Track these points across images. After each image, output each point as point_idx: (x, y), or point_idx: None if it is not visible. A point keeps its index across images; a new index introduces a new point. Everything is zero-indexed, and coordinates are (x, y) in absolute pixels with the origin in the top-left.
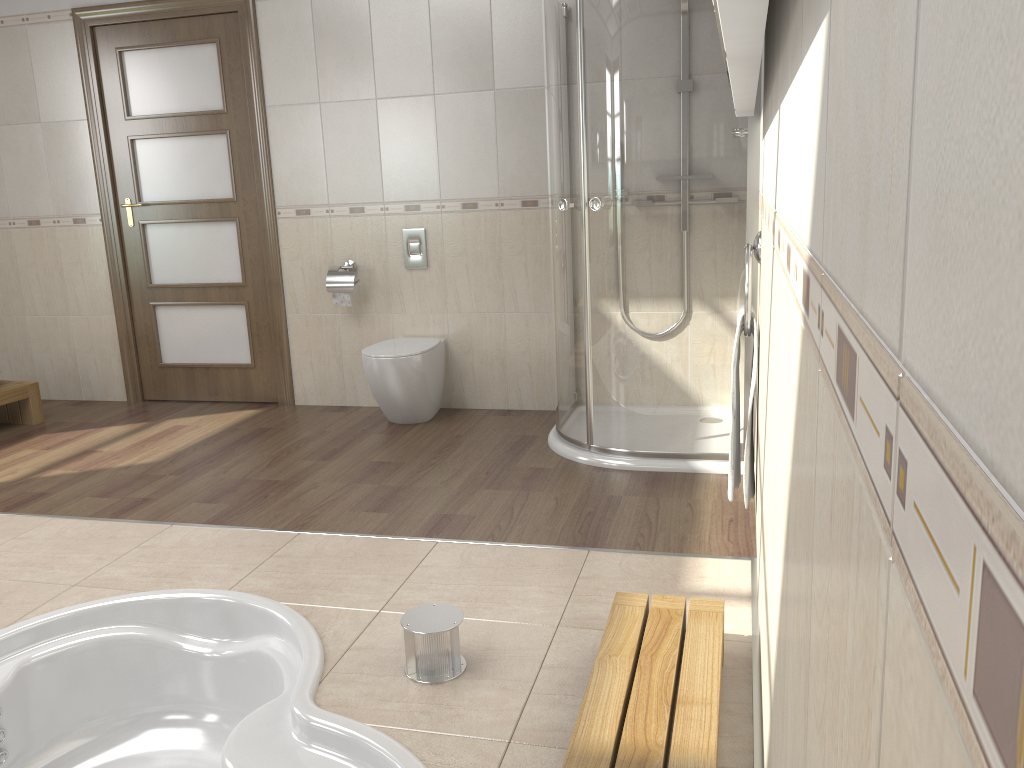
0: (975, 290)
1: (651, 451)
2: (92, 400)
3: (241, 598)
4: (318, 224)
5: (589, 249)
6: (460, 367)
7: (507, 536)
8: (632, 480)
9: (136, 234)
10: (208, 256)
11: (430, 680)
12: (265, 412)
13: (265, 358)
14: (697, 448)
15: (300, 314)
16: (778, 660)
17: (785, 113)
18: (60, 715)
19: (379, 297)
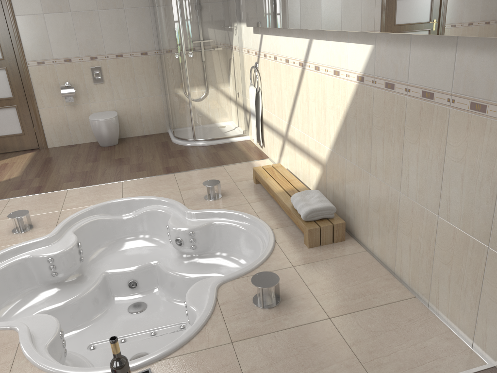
0: (419, 78)
1: (217, 137)
2: None
3: (133, 198)
4: (49, 67)
5: (188, 70)
6: (122, 121)
7: (194, 168)
8: (215, 147)
9: None
10: None
11: (215, 199)
12: (38, 152)
13: (29, 129)
14: (231, 134)
15: (45, 108)
16: (335, 148)
17: (324, 44)
18: (83, 248)
19: (83, 97)
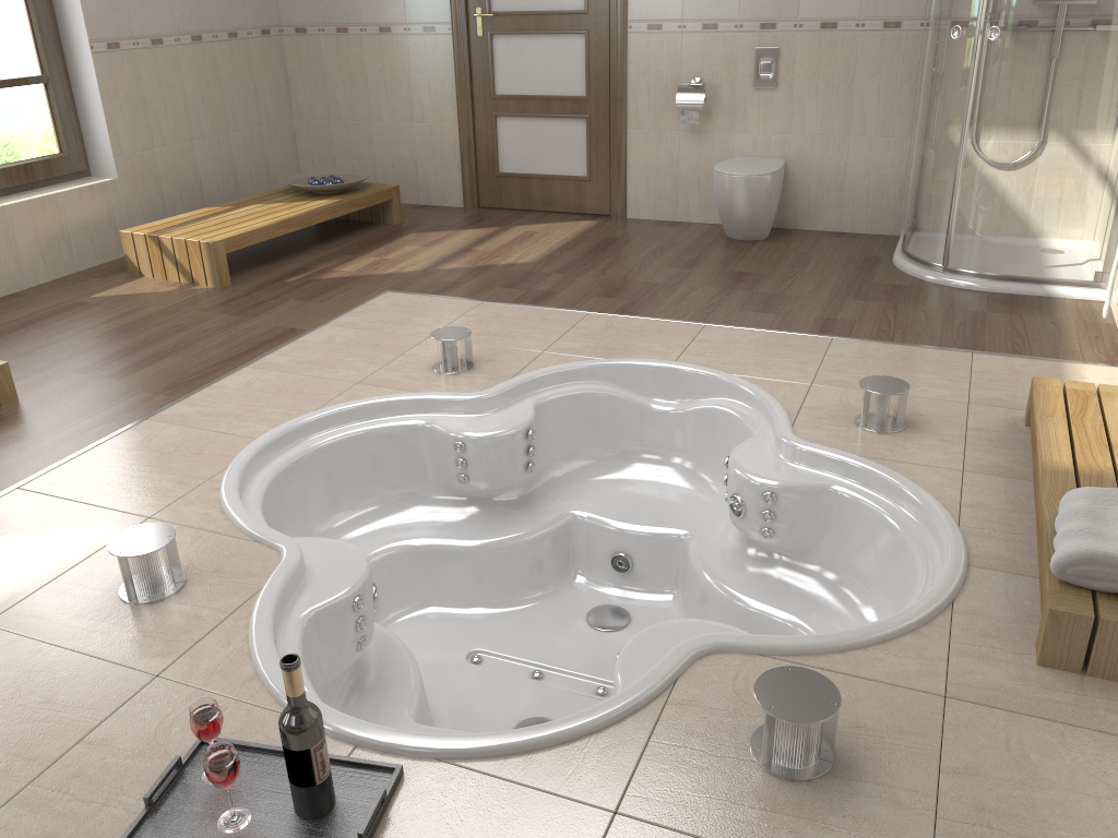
0: None
1: (1007, 275)
2: (429, 205)
3: (692, 368)
4: (668, 40)
5: (976, 78)
6: (796, 189)
7: (892, 338)
8: (990, 300)
9: (484, 44)
10: (553, 69)
11: (880, 431)
12: (602, 223)
13: (601, 172)
14: (1054, 274)
15: (640, 130)
16: None
17: None
18: (552, 446)
19: (722, 116)
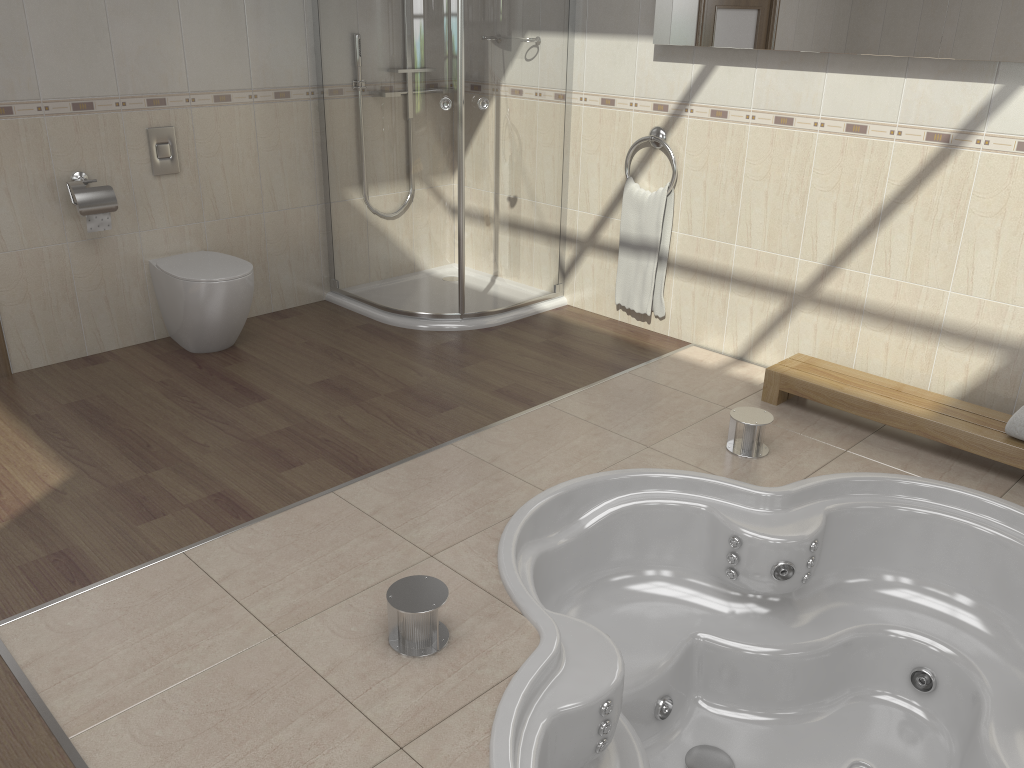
0: None
1: (510, 305)
2: None
3: (578, 483)
4: (27, 127)
5: (466, 143)
6: None
7: (570, 384)
8: (523, 329)
9: None
10: None
11: (764, 452)
12: (2, 391)
13: None
14: (535, 295)
15: (9, 252)
16: None
17: None
18: None
19: (121, 214)
